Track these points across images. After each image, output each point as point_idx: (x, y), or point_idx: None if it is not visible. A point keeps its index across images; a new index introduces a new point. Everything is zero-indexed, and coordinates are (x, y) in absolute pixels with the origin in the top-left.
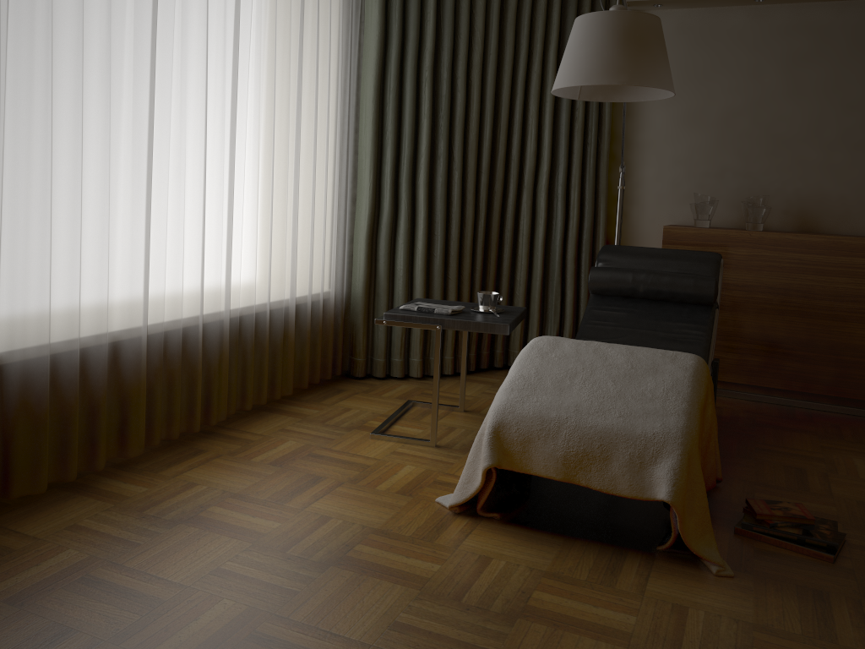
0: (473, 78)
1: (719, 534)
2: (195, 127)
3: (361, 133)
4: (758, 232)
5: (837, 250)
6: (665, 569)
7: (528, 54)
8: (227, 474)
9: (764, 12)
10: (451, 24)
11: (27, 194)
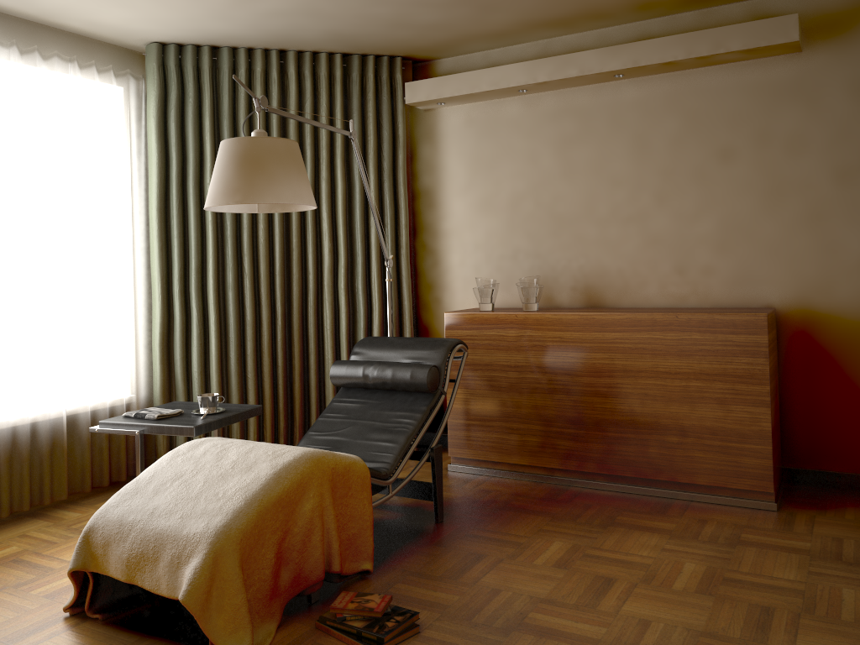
0: None
1: (298, 629)
2: None
3: (151, 249)
4: (522, 313)
5: (591, 326)
6: None
7: (317, 161)
8: None
9: (534, 100)
10: None
11: None
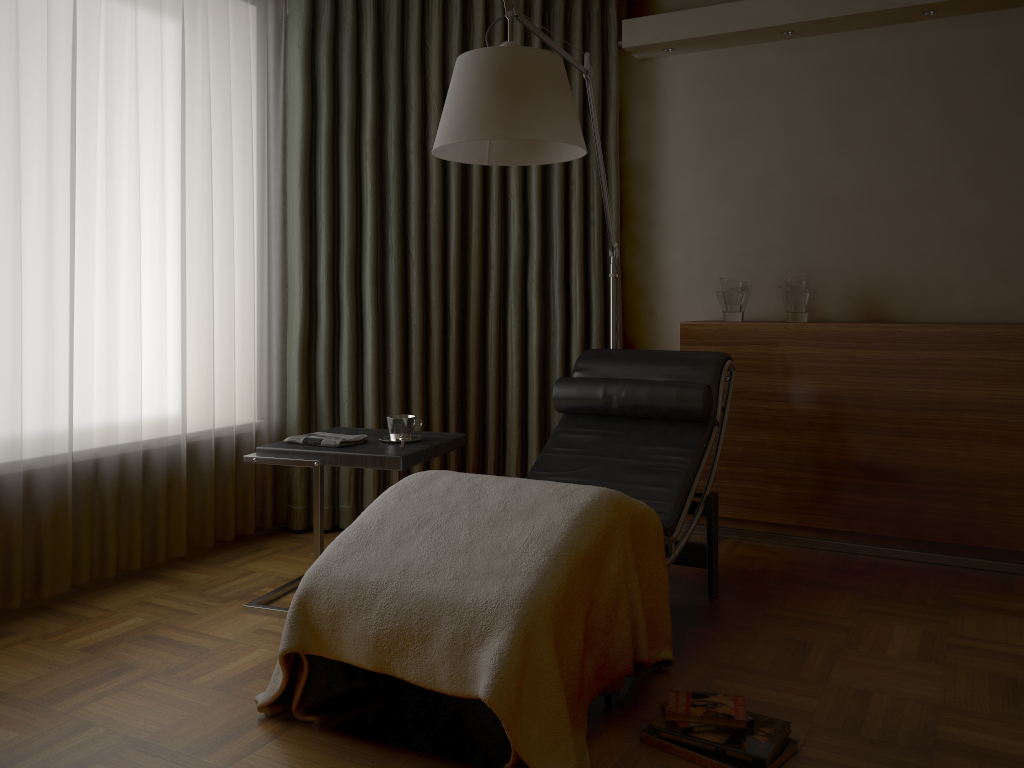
0: (430, 151)
1: (617, 743)
2: (6, 226)
3: (289, 227)
4: (795, 324)
5: (895, 342)
6: None
7: None
8: (14, 665)
9: (798, 47)
10: (396, 88)
11: None
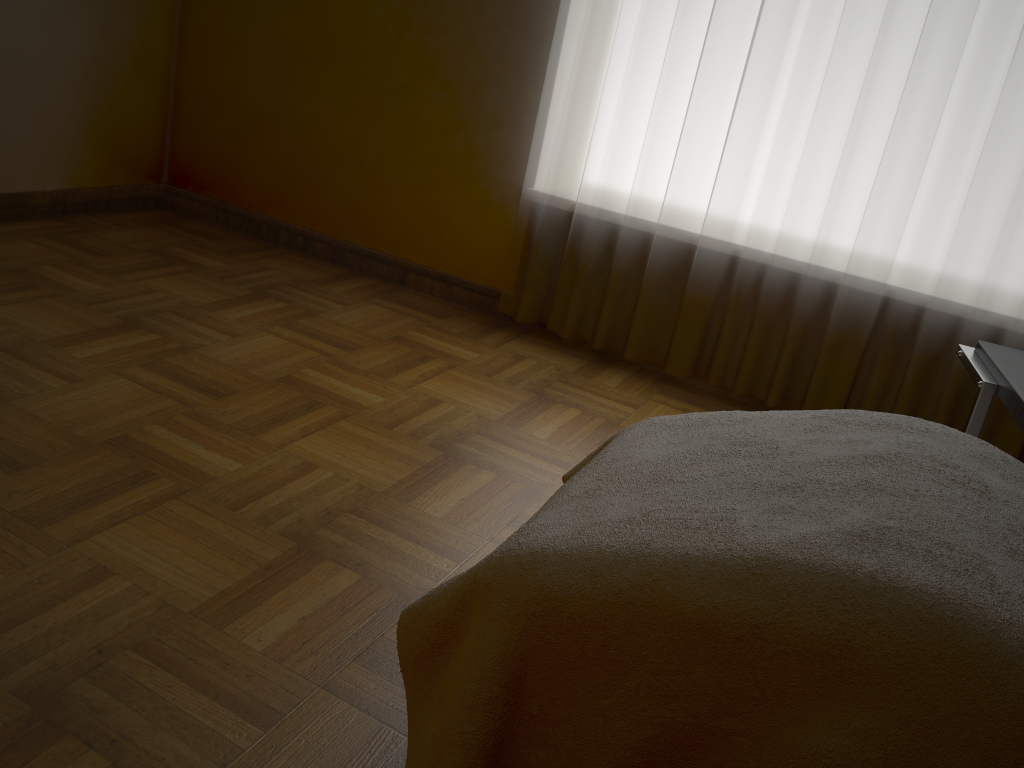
0: None
1: None
2: (884, 5)
3: None
4: None
5: None
6: (404, 758)
7: None
8: None
9: None
10: None
11: (615, 58)
